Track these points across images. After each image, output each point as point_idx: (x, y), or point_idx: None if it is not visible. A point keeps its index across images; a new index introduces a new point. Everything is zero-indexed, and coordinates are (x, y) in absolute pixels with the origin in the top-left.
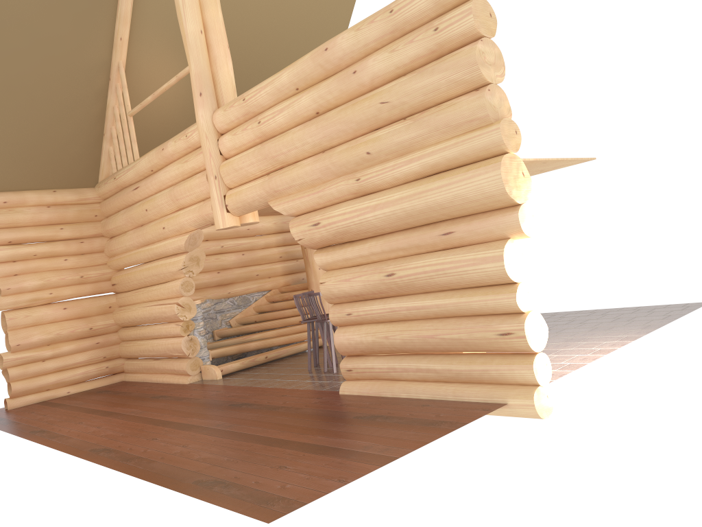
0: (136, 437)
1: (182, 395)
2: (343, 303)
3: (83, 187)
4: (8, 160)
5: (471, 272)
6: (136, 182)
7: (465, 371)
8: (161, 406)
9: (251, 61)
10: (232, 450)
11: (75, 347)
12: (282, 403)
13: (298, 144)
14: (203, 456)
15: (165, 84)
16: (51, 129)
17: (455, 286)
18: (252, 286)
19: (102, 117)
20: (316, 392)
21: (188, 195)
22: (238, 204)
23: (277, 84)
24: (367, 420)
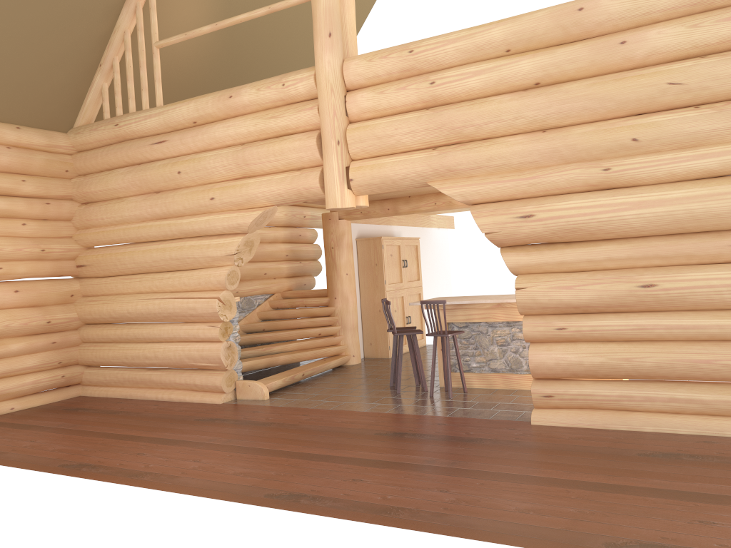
0: (314, 477)
1: (252, 419)
2: (544, 315)
3: (53, 130)
4: None
5: None
6: (156, 135)
7: None
8: (249, 433)
9: (278, 17)
10: (551, 498)
11: (26, 346)
12: (465, 433)
13: (506, 117)
14: (521, 506)
15: (243, 14)
16: (38, 41)
17: None
18: (259, 287)
19: (104, 42)
20: (487, 421)
21: (271, 161)
22: (373, 180)
23: (480, 40)
24: (673, 459)
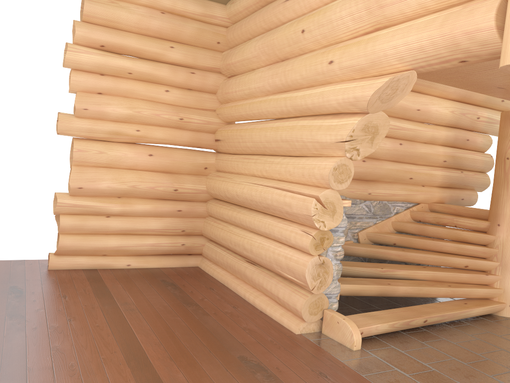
0: None
1: None
2: None
3: (212, 0)
4: None
5: None
6: None
7: None
8: None
9: None
10: None
11: (151, 209)
12: None
13: None
14: None
15: None
16: None
17: None
18: (400, 192)
19: None
20: None
21: None
22: None
23: None
24: None
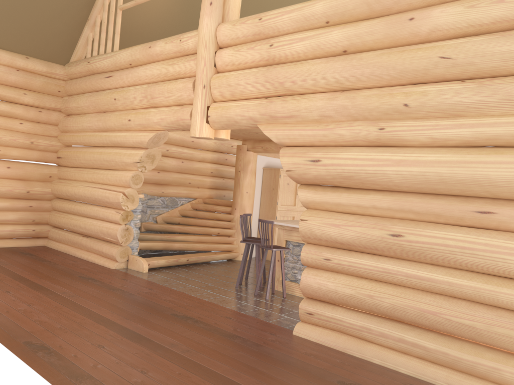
0: (78, 336)
1: (113, 284)
2: (320, 246)
3: (54, 62)
4: None
5: (512, 262)
6: (110, 72)
7: (468, 361)
8: (94, 293)
9: None
10: None
11: (9, 205)
12: (233, 329)
13: (315, 76)
14: None
15: None
16: None
17: (479, 269)
18: (183, 191)
19: (91, 4)
20: (263, 324)
21: (165, 96)
22: (222, 118)
23: (307, 12)
24: None
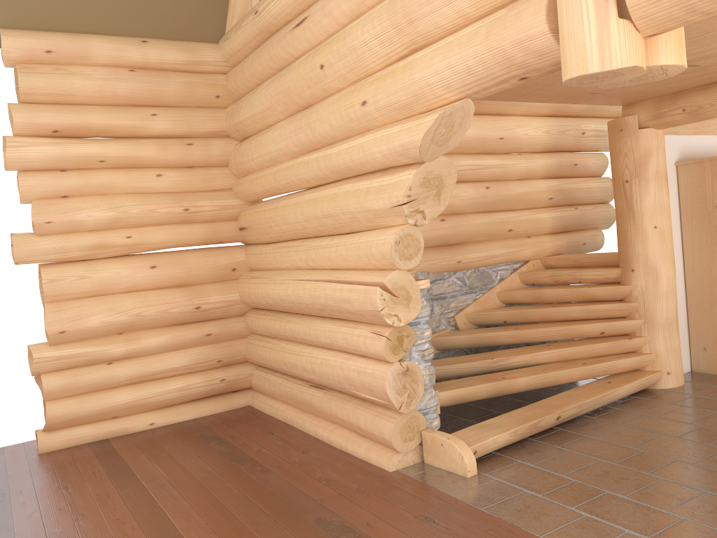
0: None
1: None
2: None
3: (198, 41)
4: None
5: None
6: (300, 14)
7: None
8: None
9: None
10: None
11: (168, 341)
12: None
13: None
14: None
15: None
16: None
17: None
18: (499, 252)
19: None
20: None
21: (450, 1)
22: None
23: None
24: None
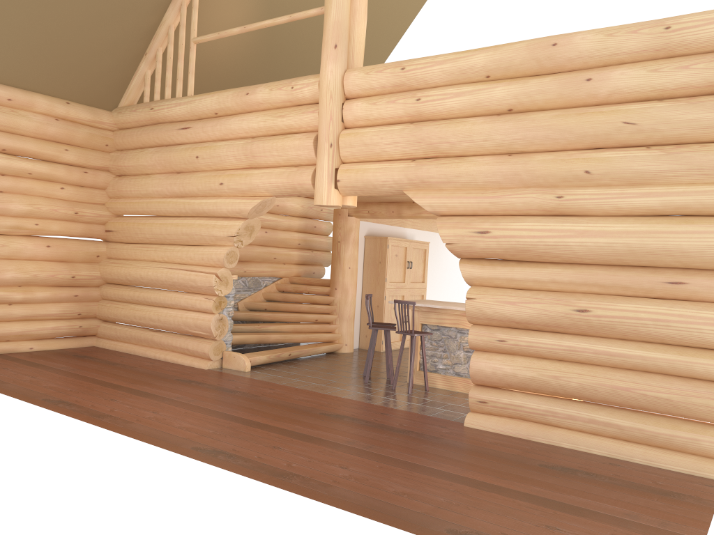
0: (242, 440)
1: (224, 385)
2: (490, 326)
3: (100, 108)
4: (29, 49)
5: (707, 331)
6: (183, 121)
7: (665, 435)
8: (213, 397)
9: (317, 23)
10: (432, 487)
11: (50, 295)
12: (398, 424)
13: (477, 138)
14: (400, 490)
15: (268, 20)
16: (91, 28)
17: (672, 341)
18: (267, 269)
19: (151, 33)
20: (426, 418)
21: (273, 155)
22: (356, 183)
23: (464, 65)
24: (567, 474)
